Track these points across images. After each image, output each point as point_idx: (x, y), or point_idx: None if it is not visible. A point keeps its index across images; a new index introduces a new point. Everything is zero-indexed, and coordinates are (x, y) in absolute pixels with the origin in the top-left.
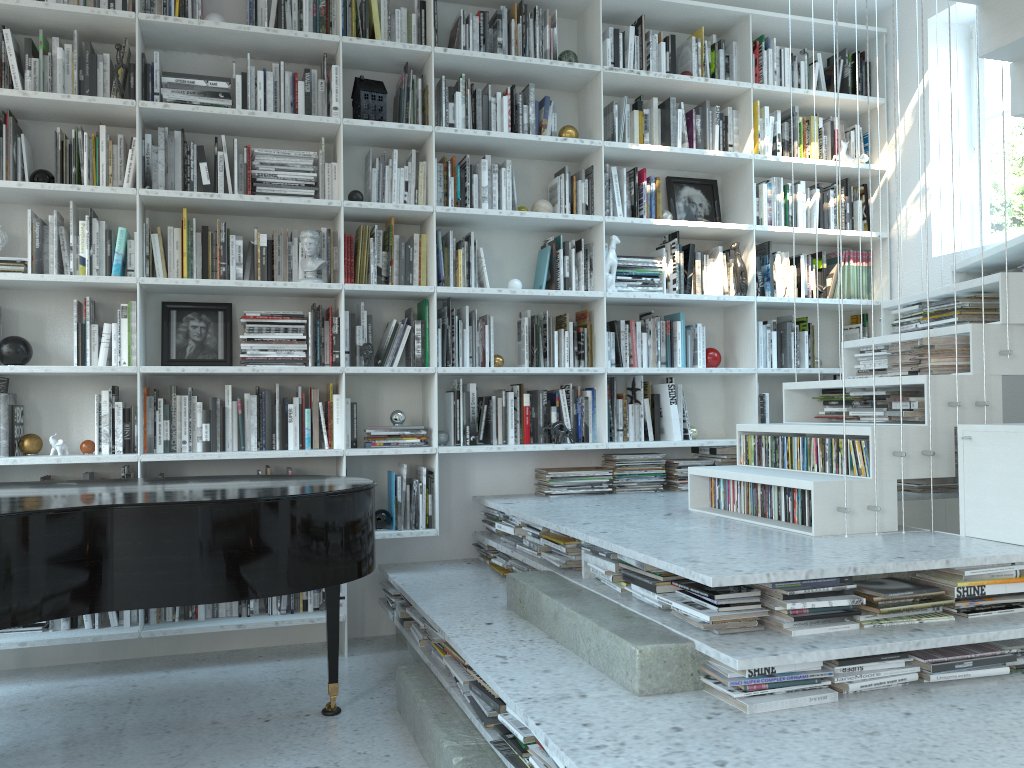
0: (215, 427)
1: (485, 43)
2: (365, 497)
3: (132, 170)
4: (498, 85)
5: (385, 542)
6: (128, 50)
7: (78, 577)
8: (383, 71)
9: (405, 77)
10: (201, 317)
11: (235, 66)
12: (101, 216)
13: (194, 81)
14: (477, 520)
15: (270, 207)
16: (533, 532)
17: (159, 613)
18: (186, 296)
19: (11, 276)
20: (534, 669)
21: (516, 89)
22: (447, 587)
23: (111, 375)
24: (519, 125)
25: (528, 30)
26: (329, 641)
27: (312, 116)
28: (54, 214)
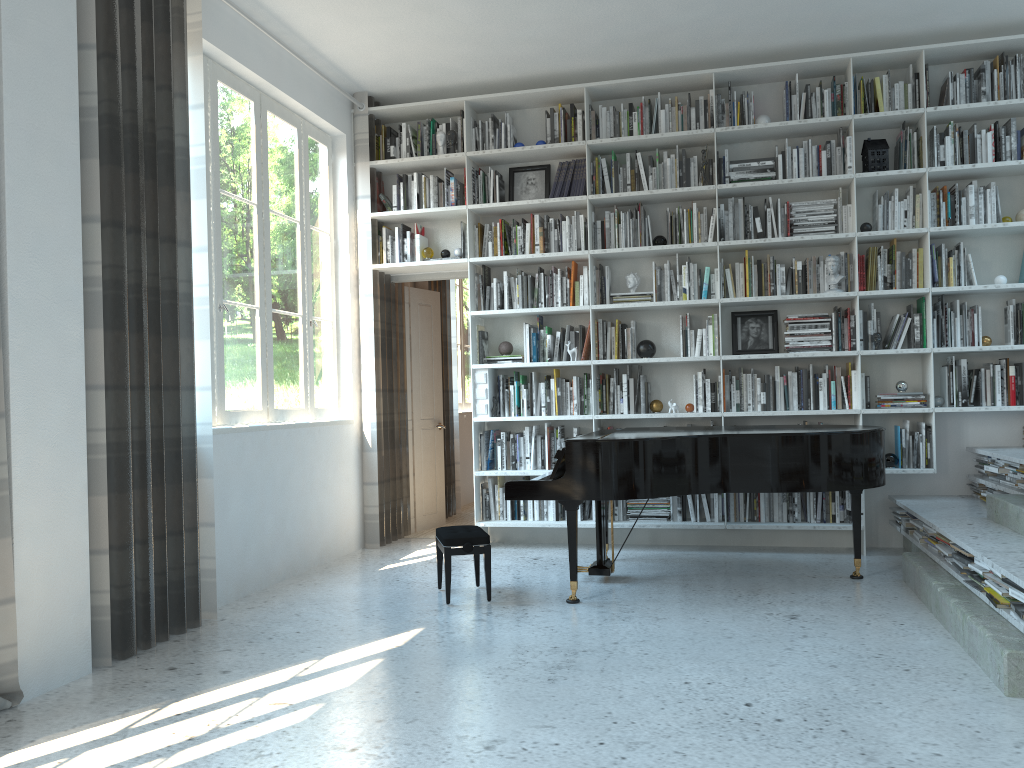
0: (769, 394)
1: (970, 93)
2: (877, 436)
3: (713, 229)
4: (983, 121)
5: (893, 479)
6: (707, 150)
7: (712, 472)
8: (885, 128)
9: (903, 133)
10: (756, 321)
11: (777, 148)
12: (692, 259)
13: (750, 164)
14: (970, 466)
15: (803, 242)
16: (1012, 469)
17: (735, 515)
18: (746, 307)
19: (646, 304)
20: (995, 542)
21: (1000, 121)
22: (941, 507)
23: (700, 362)
24: (1001, 153)
25: (1009, 74)
26: (854, 531)
27: (832, 176)
28: (667, 263)
